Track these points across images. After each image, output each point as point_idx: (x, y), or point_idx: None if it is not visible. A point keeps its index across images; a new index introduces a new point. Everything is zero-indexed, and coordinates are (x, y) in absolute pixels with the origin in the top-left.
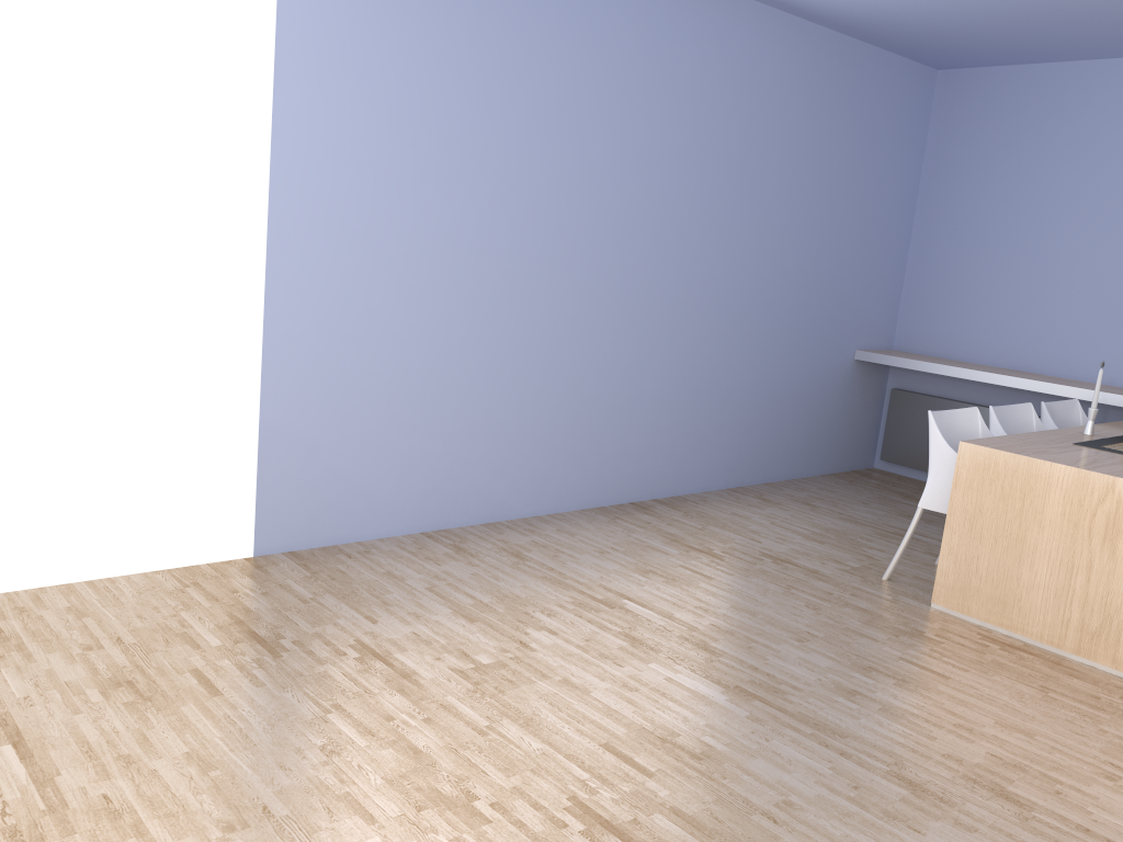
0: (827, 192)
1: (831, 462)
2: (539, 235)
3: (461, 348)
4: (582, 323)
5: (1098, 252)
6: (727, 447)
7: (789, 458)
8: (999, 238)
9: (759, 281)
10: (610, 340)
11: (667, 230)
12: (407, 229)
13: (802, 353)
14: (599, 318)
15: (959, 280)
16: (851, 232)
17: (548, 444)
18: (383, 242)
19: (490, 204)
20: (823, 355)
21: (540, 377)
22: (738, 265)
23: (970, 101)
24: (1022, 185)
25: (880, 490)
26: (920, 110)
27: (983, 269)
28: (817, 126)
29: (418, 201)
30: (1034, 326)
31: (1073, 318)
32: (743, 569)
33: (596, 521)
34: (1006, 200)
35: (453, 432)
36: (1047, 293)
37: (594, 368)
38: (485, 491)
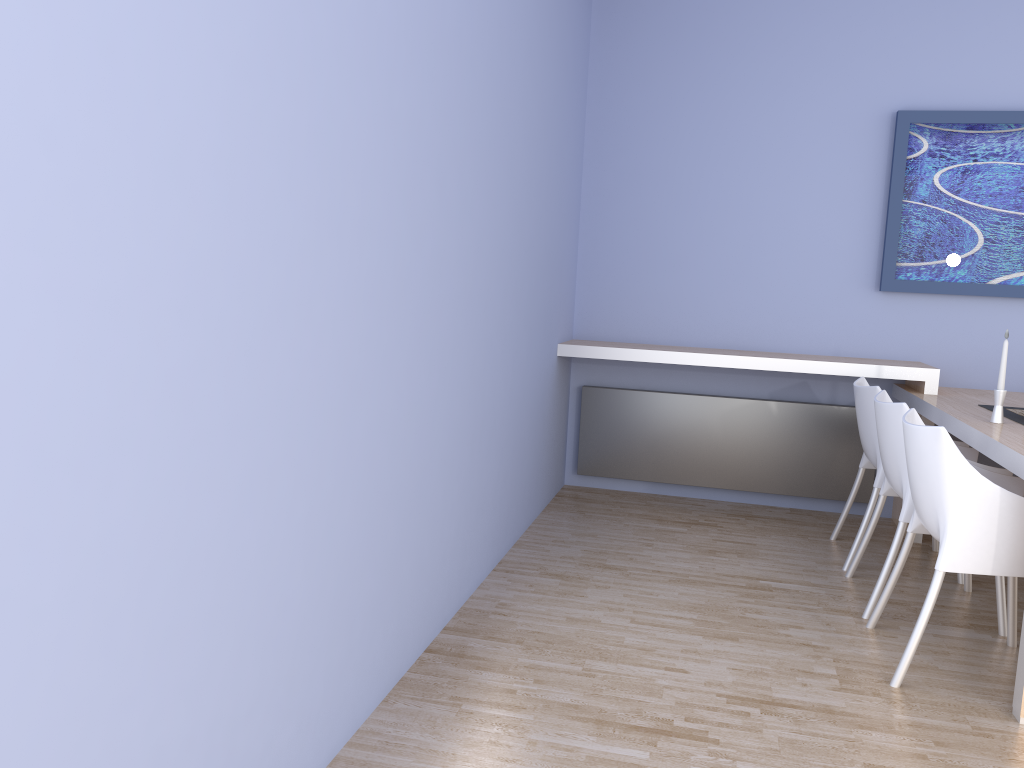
0: (546, 134)
1: (546, 491)
2: (320, 161)
3: (210, 448)
4: (376, 349)
5: (807, 210)
6: (492, 510)
7: (526, 501)
8: (692, 198)
9: (510, 257)
10: (403, 374)
11: (448, 172)
12: (73, 108)
13: (533, 356)
14: (392, 335)
15: (648, 249)
16: (556, 191)
17: (344, 605)
18: (5, 144)
19: (246, 71)
20: (543, 356)
21: (330, 474)
22: (498, 234)
23: (638, 36)
24: (713, 136)
25: (625, 518)
26: (586, 43)
27: (676, 235)
28: (541, 37)
29: (95, 20)
30: (745, 297)
31: (788, 285)
32: (769, 753)
33: (439, 724)
34: (695, 153)
35: (206, 667)
36: (756, 258)
37: (389, 433)
38: (264, 767)
